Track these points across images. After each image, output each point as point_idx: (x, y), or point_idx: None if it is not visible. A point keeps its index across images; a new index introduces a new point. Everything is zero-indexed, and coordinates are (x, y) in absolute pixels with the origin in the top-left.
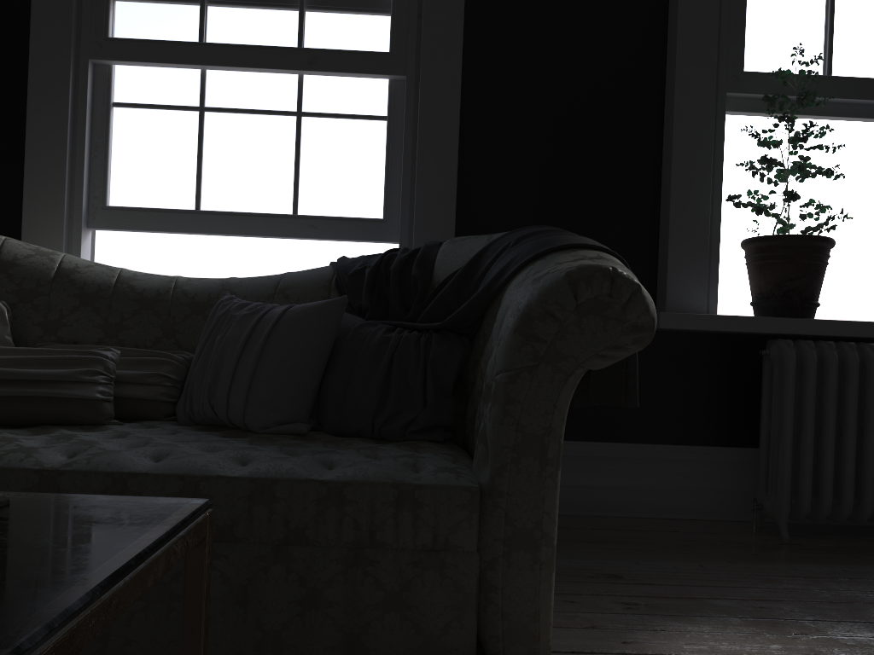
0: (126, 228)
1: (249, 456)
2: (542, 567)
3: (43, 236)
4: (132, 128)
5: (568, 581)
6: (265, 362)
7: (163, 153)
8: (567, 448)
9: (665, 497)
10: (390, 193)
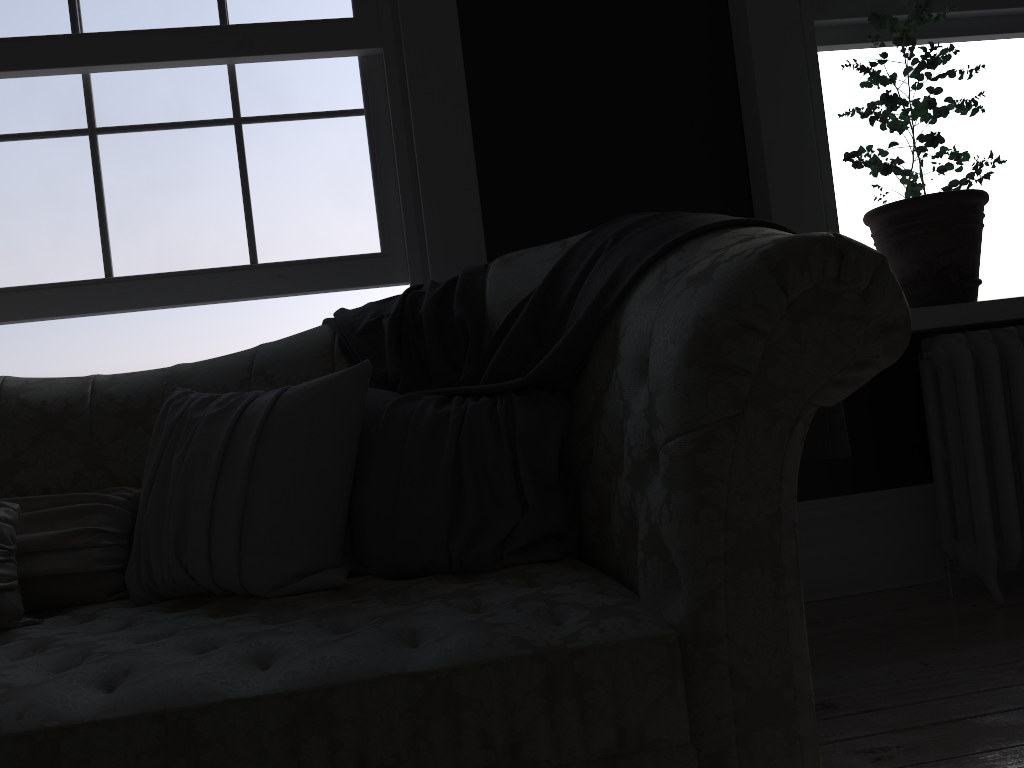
0: (5, 319)
1: (271, 649)
2: (804, 748)
3: None
4: None
5: None
6: (260, 482)
7: (44, 203)
8: None
9: (821, 571)
10: (386, 214)
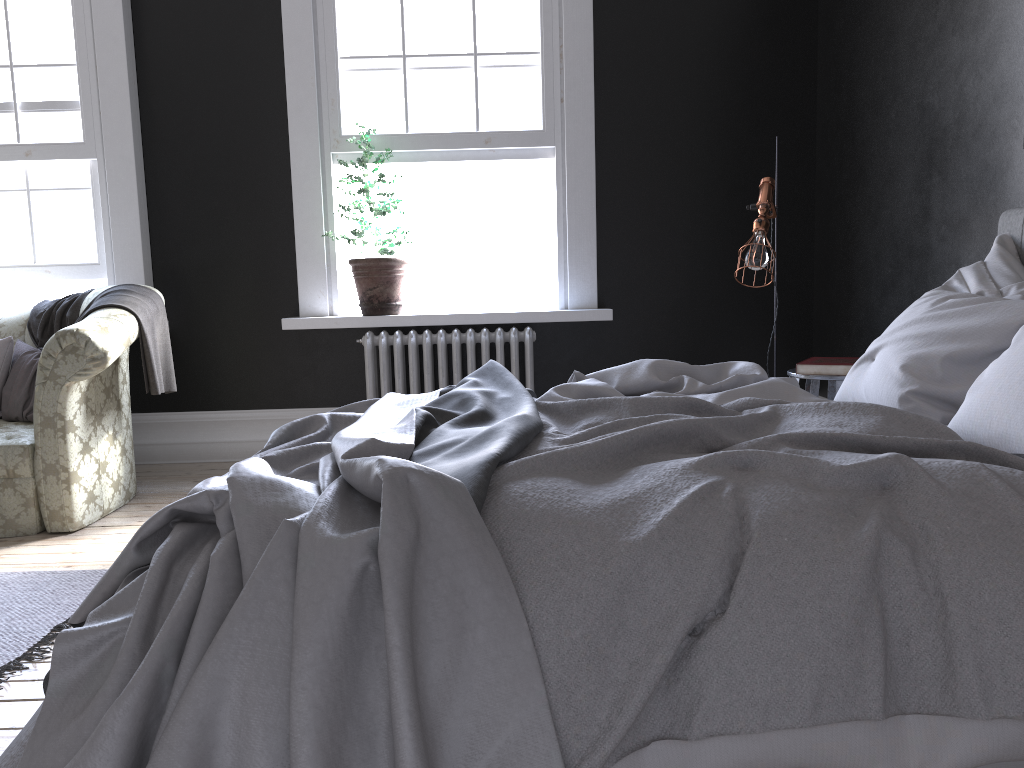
0: None
1: None
2: (63, 482)
3: None
4: None
5: (168, 497)
6: None
7: None
8: (250, 415)
9: None
10: (100, 243)
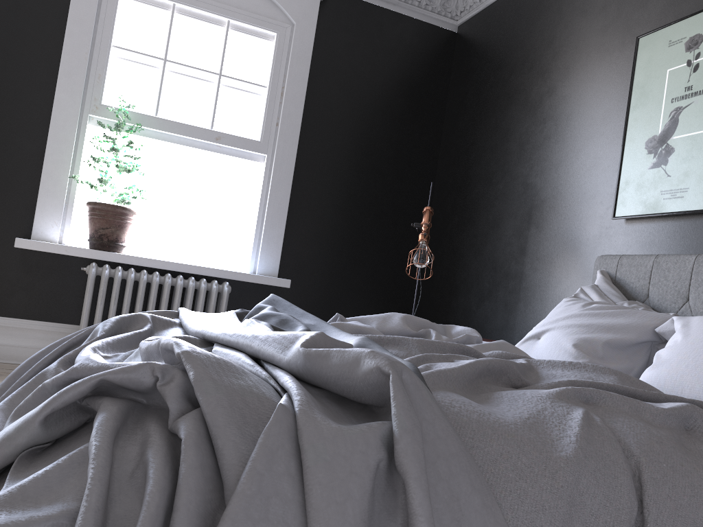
0: None
1: None
2: None
3: None
4: None
5: None
6: None
7: None
8: None
9: (24, 351)
10: None
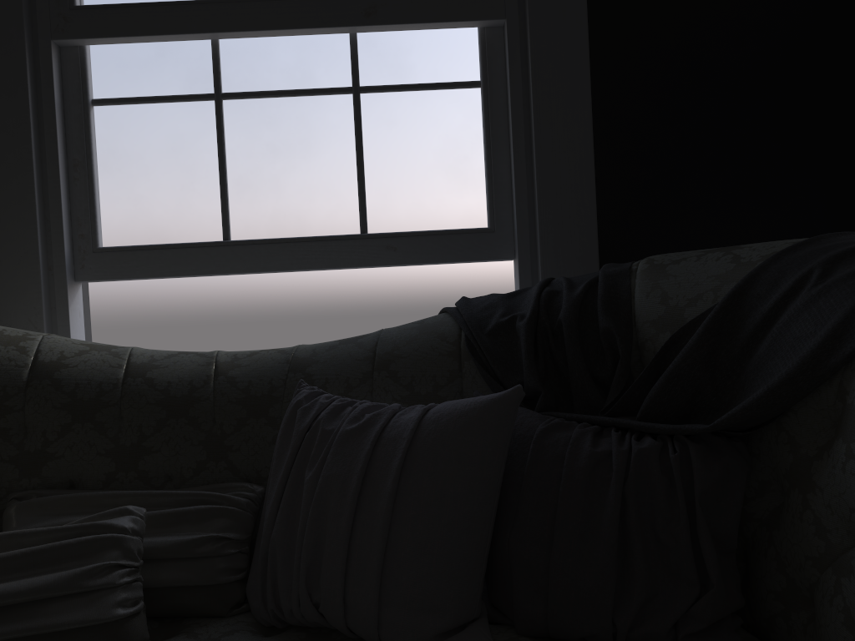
0: (130, 276)
1: None
2: None
3: (13, 301)
4: (123, 133)
5: None
6: (403, 523)
7: (170, 165)
8: None
9: None
10: (496, 190)
